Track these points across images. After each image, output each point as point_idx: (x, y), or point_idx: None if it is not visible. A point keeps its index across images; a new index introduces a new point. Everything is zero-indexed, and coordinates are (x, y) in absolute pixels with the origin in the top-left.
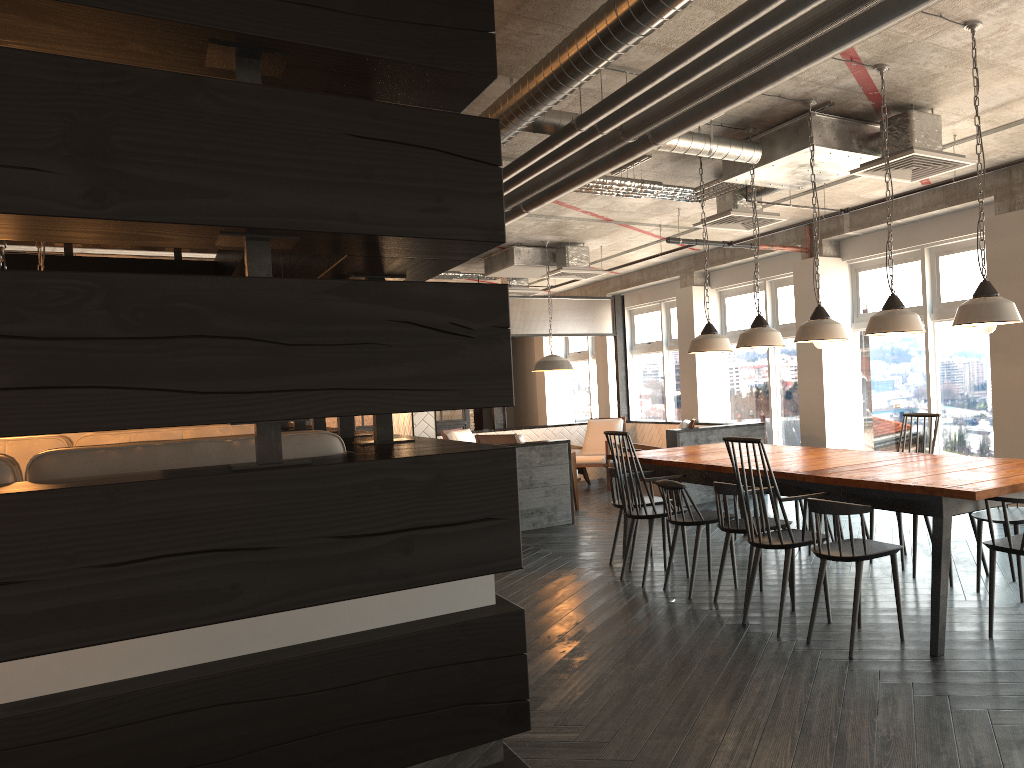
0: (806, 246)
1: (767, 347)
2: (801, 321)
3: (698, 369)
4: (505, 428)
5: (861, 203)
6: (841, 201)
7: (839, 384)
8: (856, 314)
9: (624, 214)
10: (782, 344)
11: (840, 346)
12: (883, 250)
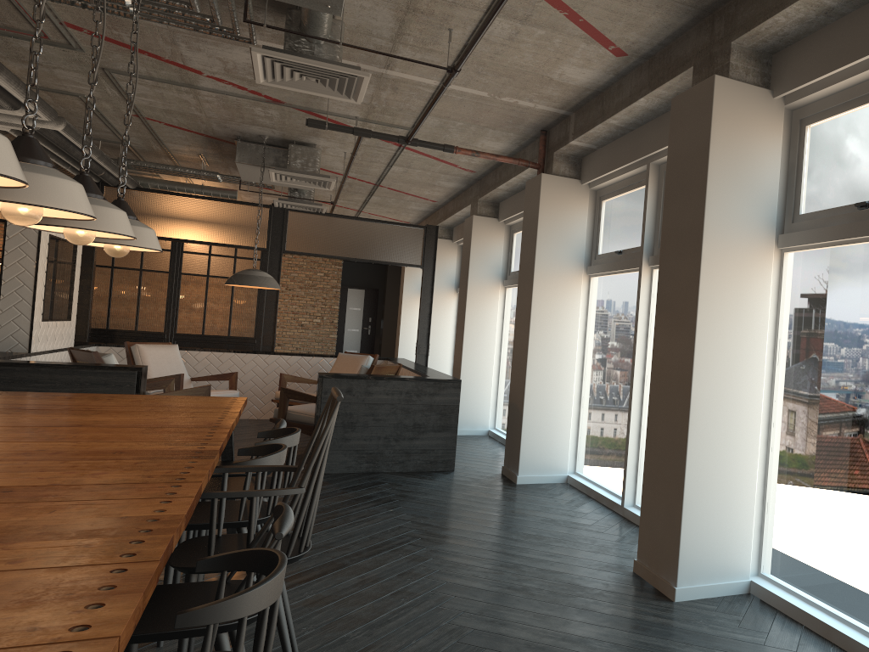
0: (538, 161)
1: (87, 233)
2: (523, 257)
3: (468, 311)
4: (252, 351)
5: (573, 96)
6: (539, 88)
7: (555, 342)
8: (594, 255)
9: (278, 90)
10: (93, 228)
11: (563, 293)
12: (612, 167)
